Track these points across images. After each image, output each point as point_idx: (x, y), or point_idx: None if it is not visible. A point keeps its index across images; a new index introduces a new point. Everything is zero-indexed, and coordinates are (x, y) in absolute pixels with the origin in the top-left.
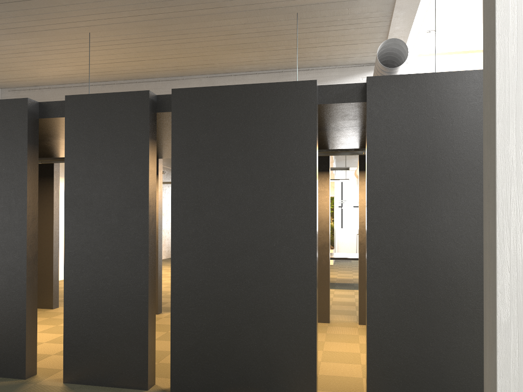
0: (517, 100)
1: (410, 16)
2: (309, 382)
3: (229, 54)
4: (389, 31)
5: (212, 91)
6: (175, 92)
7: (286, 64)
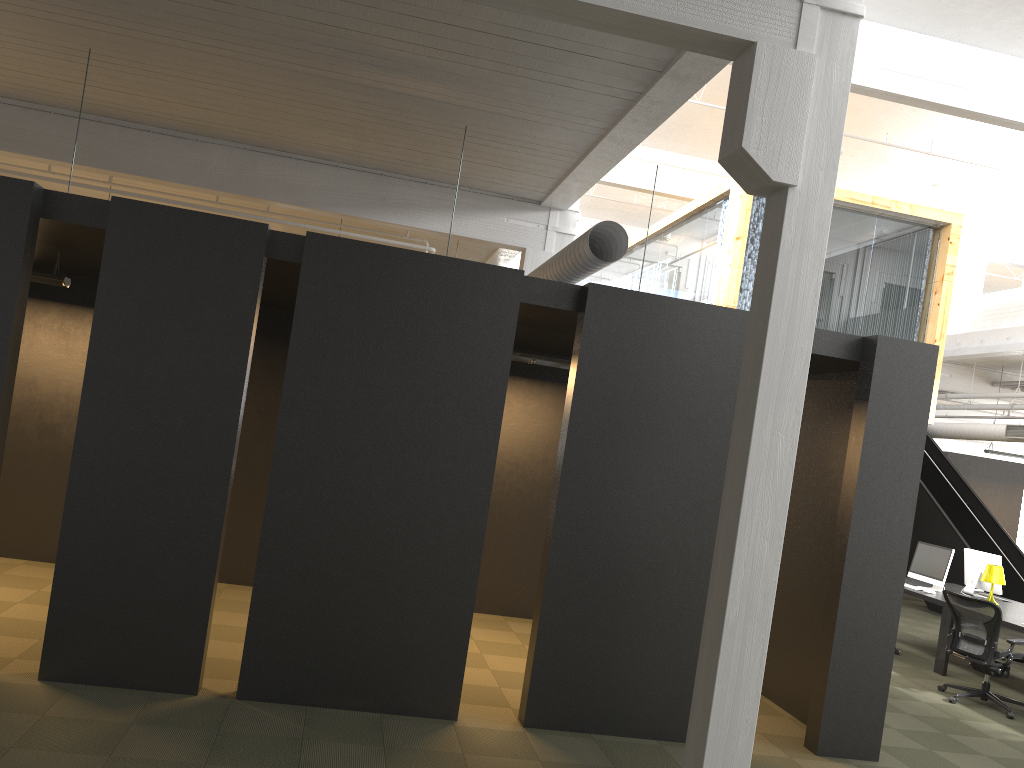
0: (779, 382)
1: (610, 162)
2: (452, 688)
3: (306, 130)
4: (573, 171)
5: (371, 250)
6: (313, 237)
7: (394, 166)
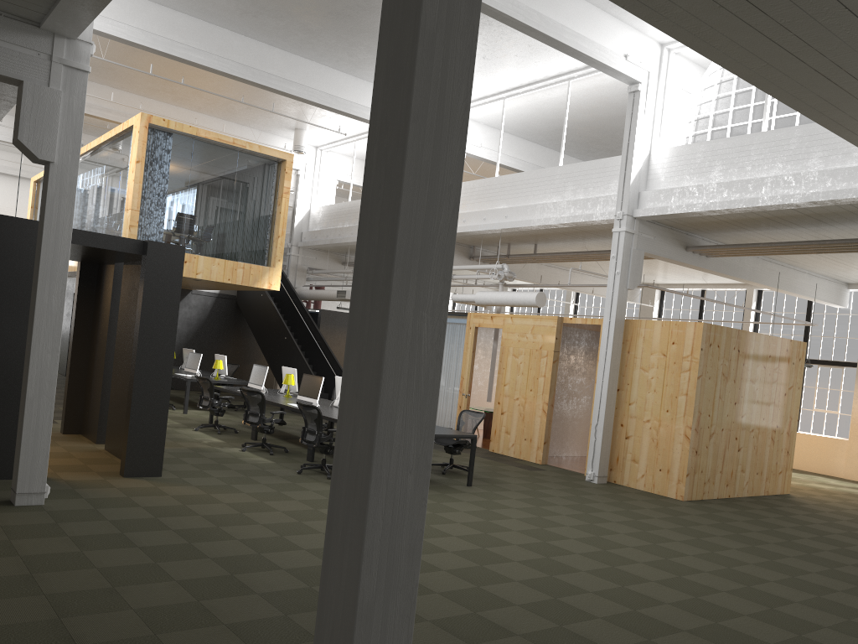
0: (52, 269)
1: (1, 112)
2: None
3: None
4: None
5: None
6: None
7: None
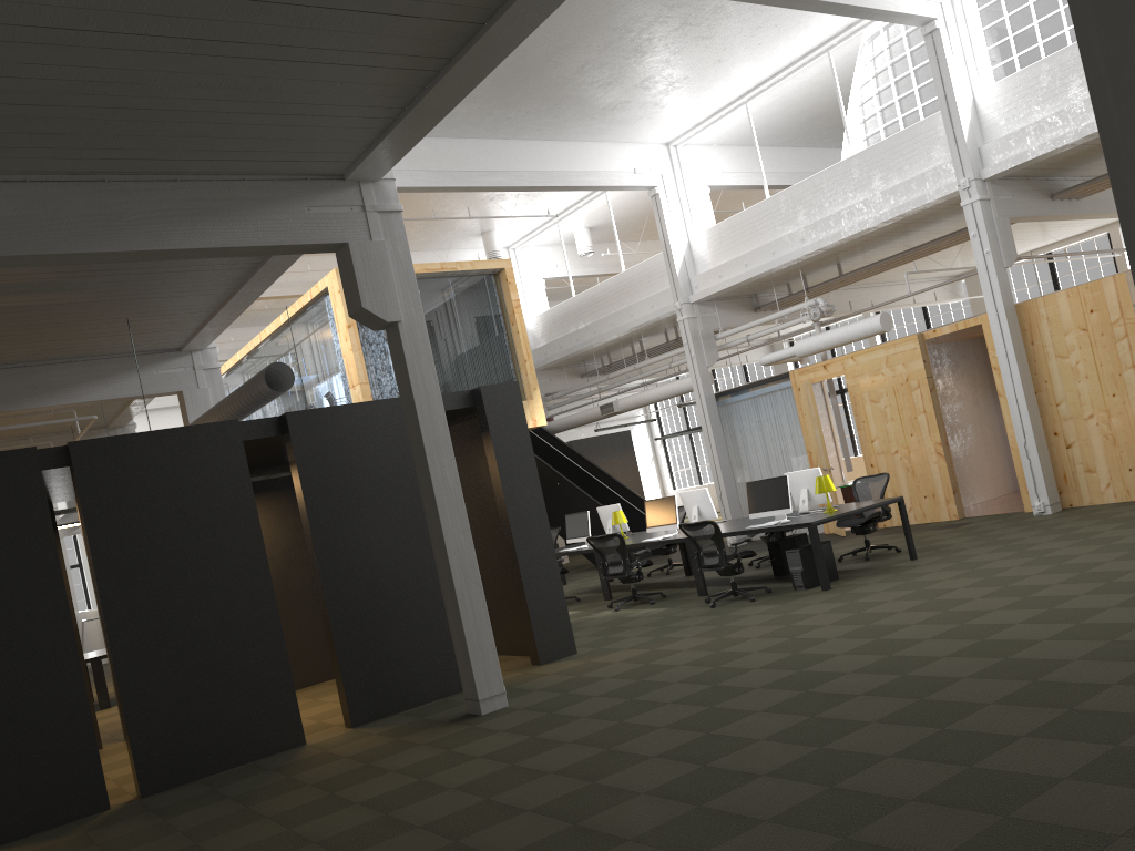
0: (435, 439)
1: (242, 308)
2: (295, 722)
3: None
4: (211, 321)
5: (122, 440)
6: (75, 445)
7: (37, 356)
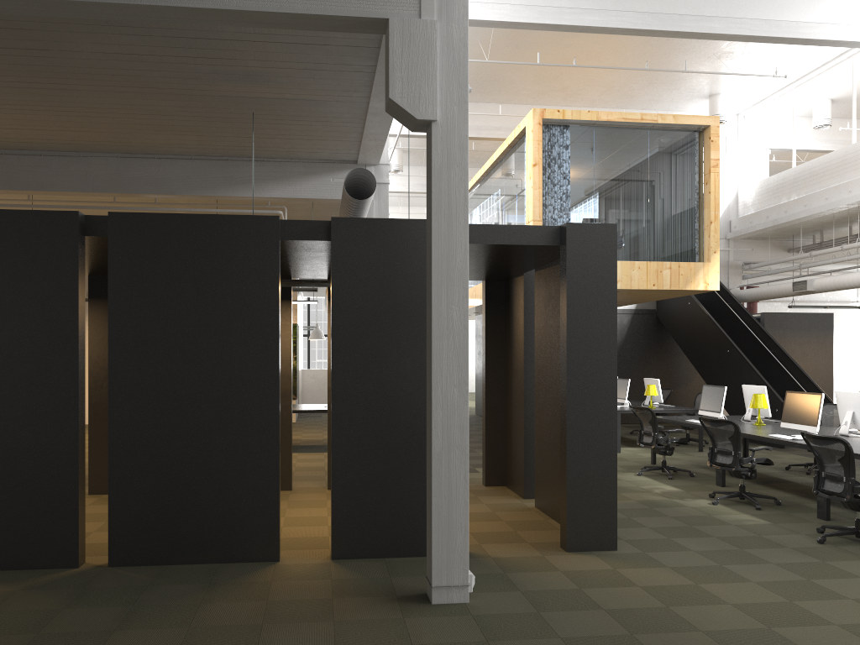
0: (447, 268)
1: (386, 122)
2: (271, 537)
3: (154, 135)
4: (364, 133)
5: (159, 218)
6: (113, 216)
7: (234, 152)
